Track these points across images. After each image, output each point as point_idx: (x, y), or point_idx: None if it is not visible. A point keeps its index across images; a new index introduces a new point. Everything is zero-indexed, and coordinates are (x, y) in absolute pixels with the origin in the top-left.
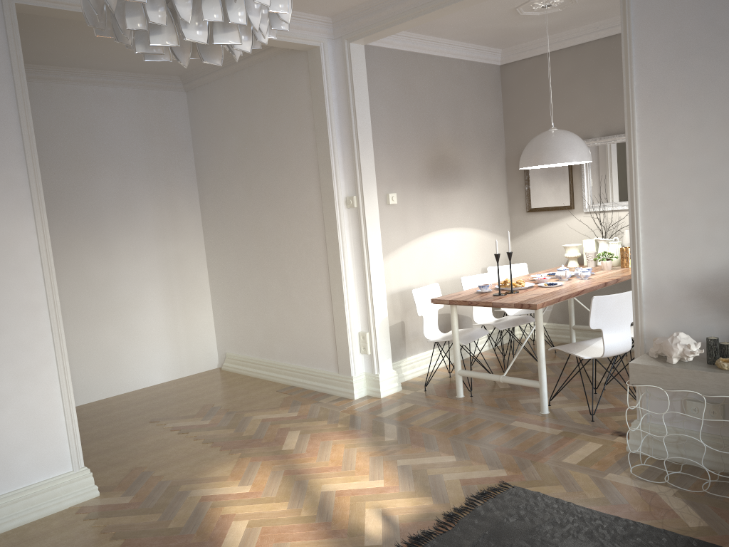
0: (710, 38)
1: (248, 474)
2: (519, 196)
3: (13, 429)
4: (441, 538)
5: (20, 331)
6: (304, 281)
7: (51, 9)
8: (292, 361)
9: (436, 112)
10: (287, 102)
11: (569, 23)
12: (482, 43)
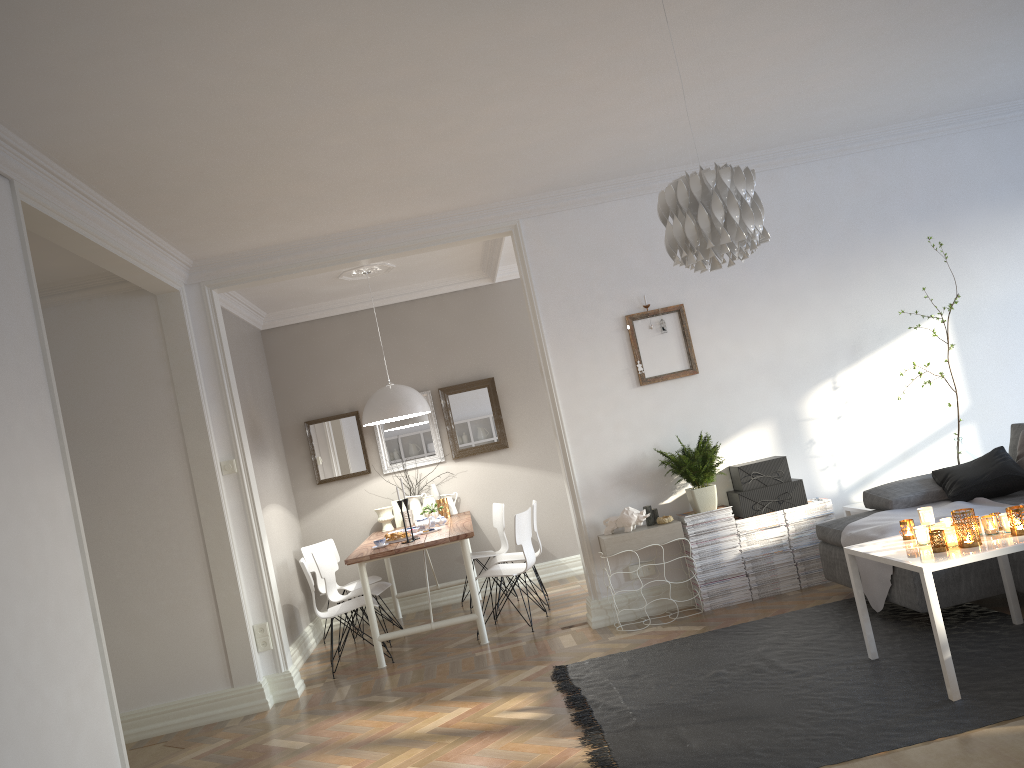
0: (592, 300)
1: (314, 766)
2: (303, 468)
3: (89, 766)
4: (586, 693)
5: (75, 623)
6: (157, 582)
7: (35, 212)
8: (132, 705)
9: (243, 374)
10: (117, 354)
11: (354, 291)
12: (262, 305)
